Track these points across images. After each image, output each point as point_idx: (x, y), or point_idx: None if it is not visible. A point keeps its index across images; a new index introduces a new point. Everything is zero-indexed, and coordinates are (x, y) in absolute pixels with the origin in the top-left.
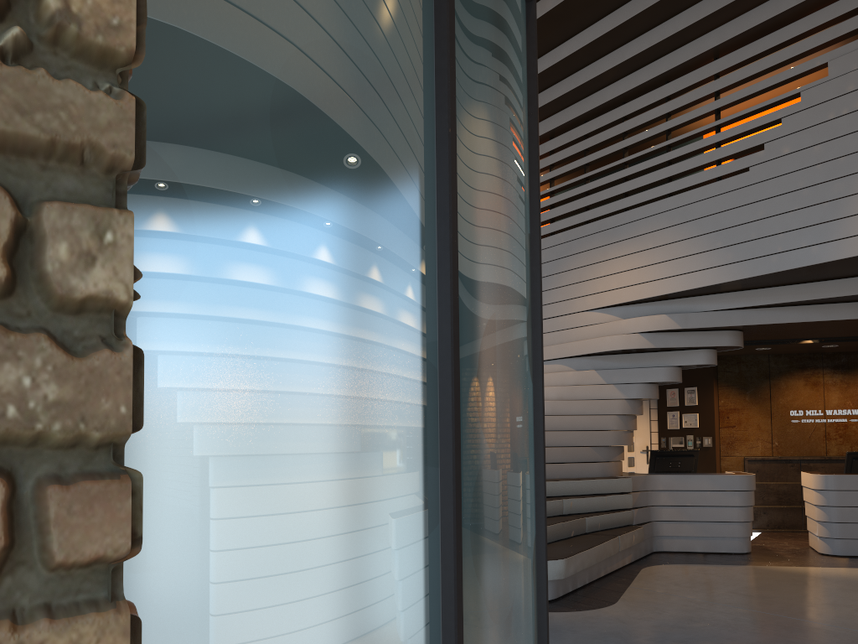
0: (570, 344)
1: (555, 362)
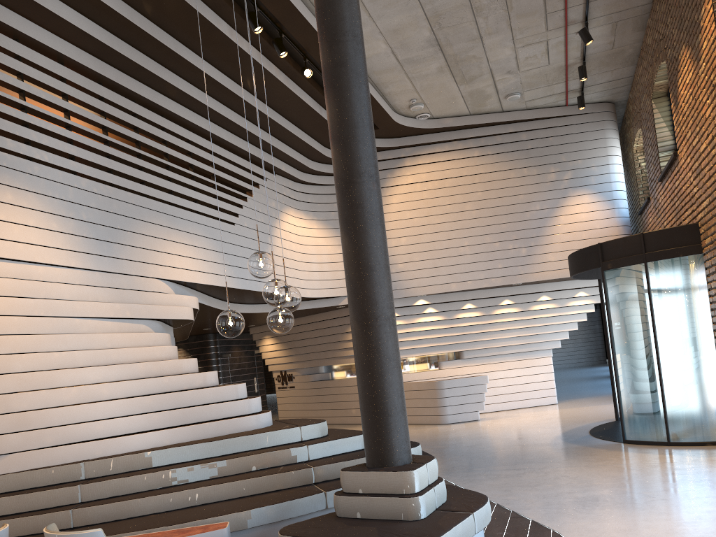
0: (157, 306)
1: (140, 322)
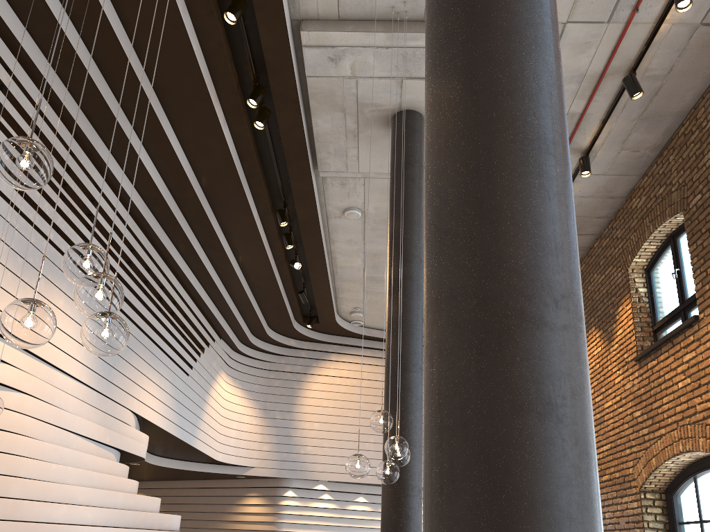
0: (127, 438)
1: (111, 450)
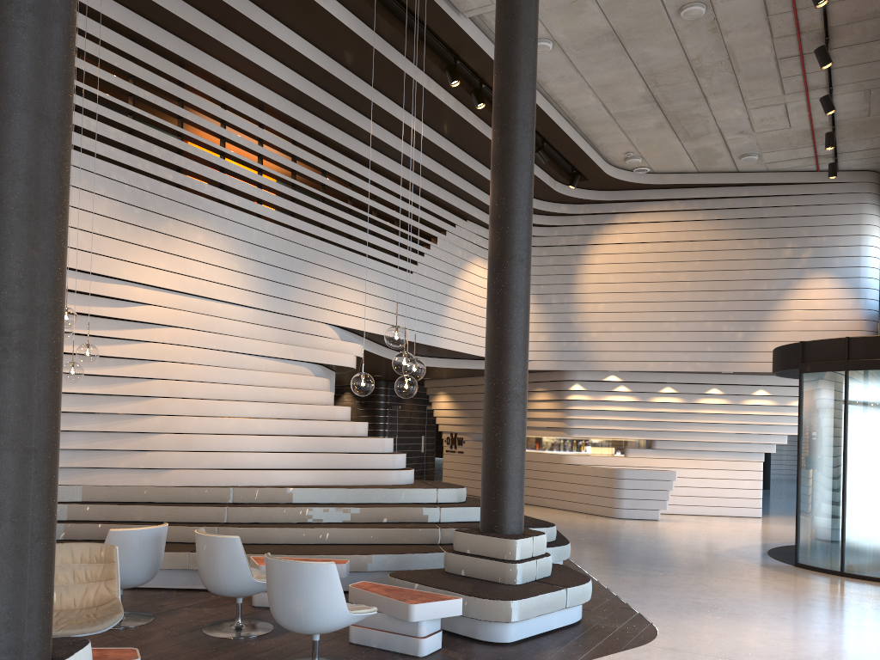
0: (320, 351)
1: (302, 364)
